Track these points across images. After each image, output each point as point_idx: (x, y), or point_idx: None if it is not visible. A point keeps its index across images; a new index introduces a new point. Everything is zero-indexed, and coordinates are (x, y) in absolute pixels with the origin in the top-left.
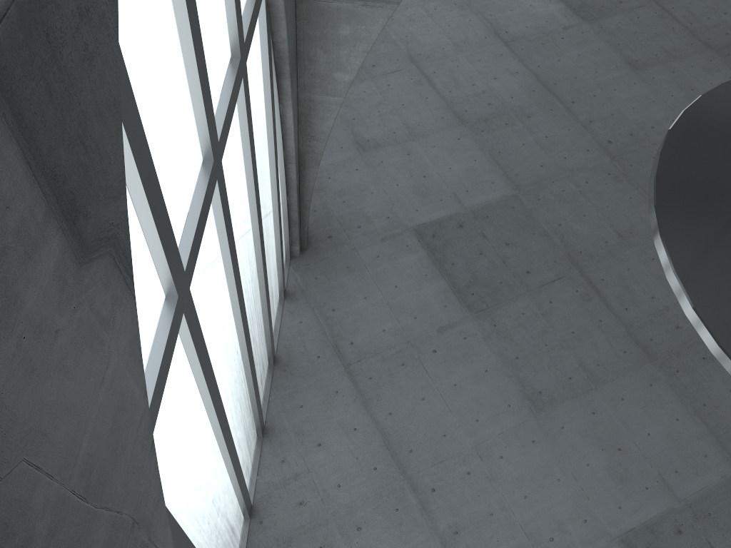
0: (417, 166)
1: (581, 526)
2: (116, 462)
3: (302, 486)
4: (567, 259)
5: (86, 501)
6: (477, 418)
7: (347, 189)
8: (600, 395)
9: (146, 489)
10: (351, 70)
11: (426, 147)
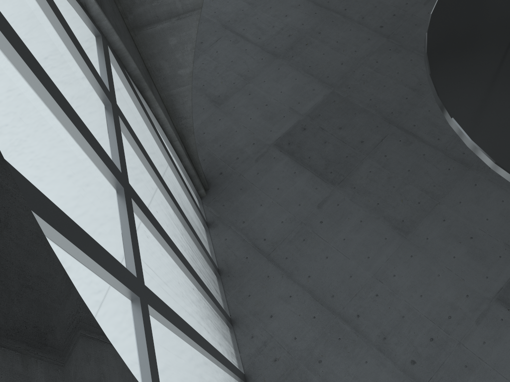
0: (258, 100)
1: (466, 300)
2: None
3: (271, 348)
4: (385, 121)
5: None
6: (367, 256)
7: (219, 136)
8: (443, 206)
9: None
10: (188, 64)
11: (259, 84)
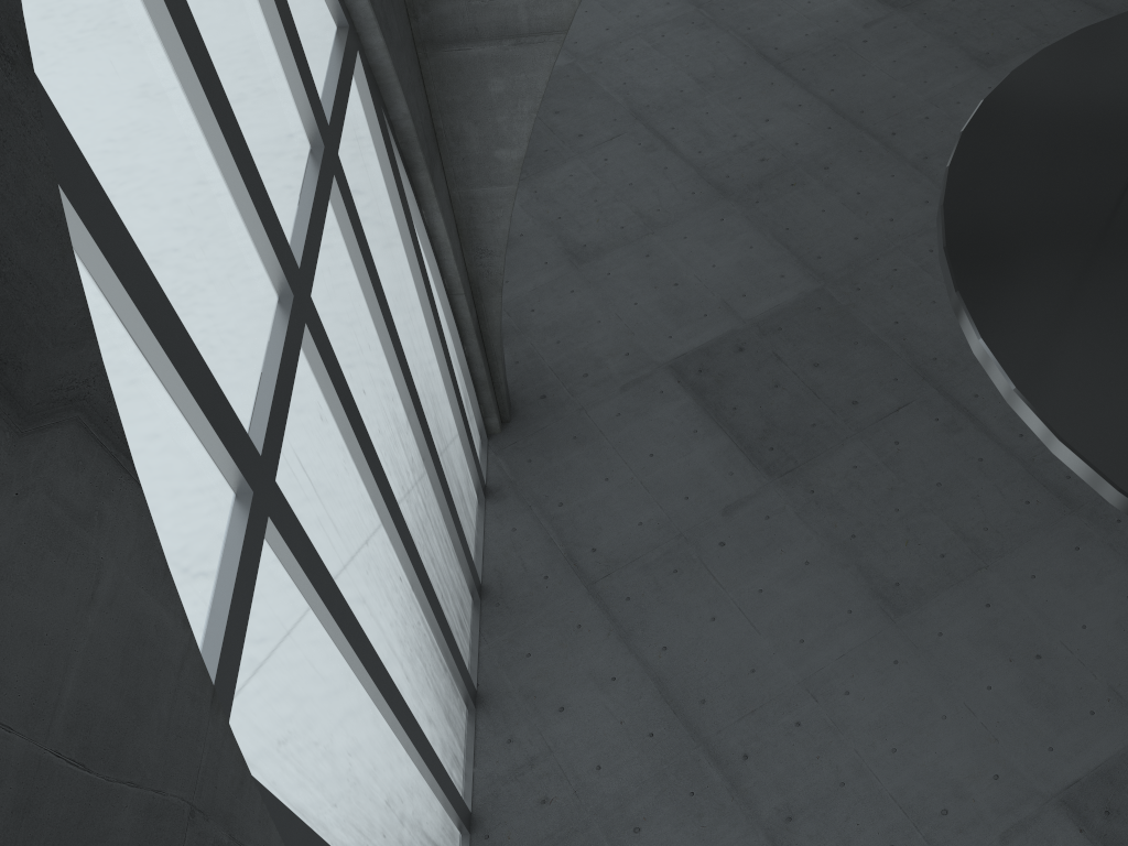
0: (662, 271)
1: (991, 786)
2: (139, 718)
3: (543, 776)
4: (915, 373)
5: (85, 770)
6: (801, 637)
7: (561, 322)
8: (995, 576)
9: (212, 762)
10: (519, 142)
11: (673, 240)
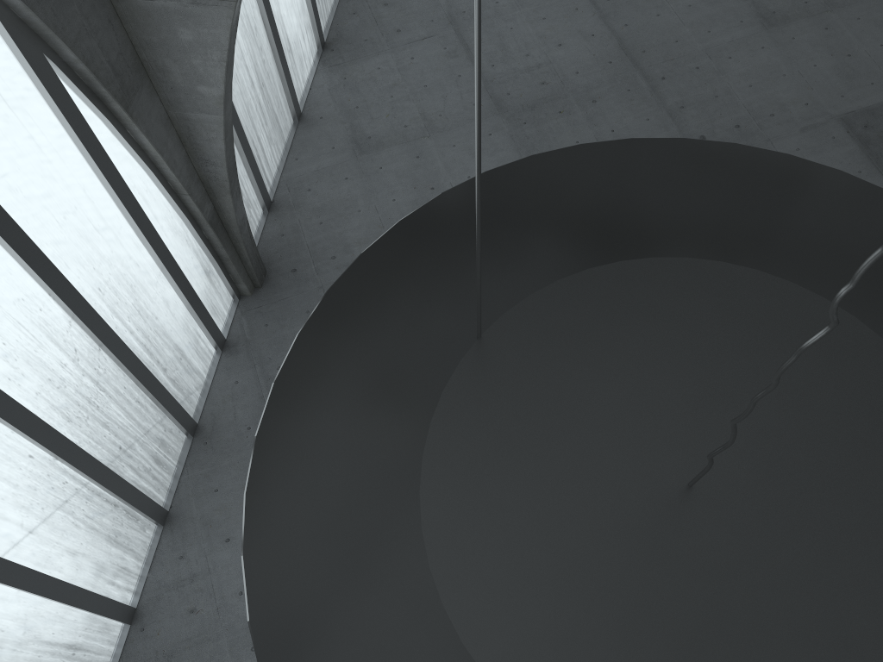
0: (425, 174)
1: None
2: None
3: (197, 590)
4: None
5: None
6: None
7: (328, 205)
8: None
9: None
10: (216, 82)
11: (443, 147)
